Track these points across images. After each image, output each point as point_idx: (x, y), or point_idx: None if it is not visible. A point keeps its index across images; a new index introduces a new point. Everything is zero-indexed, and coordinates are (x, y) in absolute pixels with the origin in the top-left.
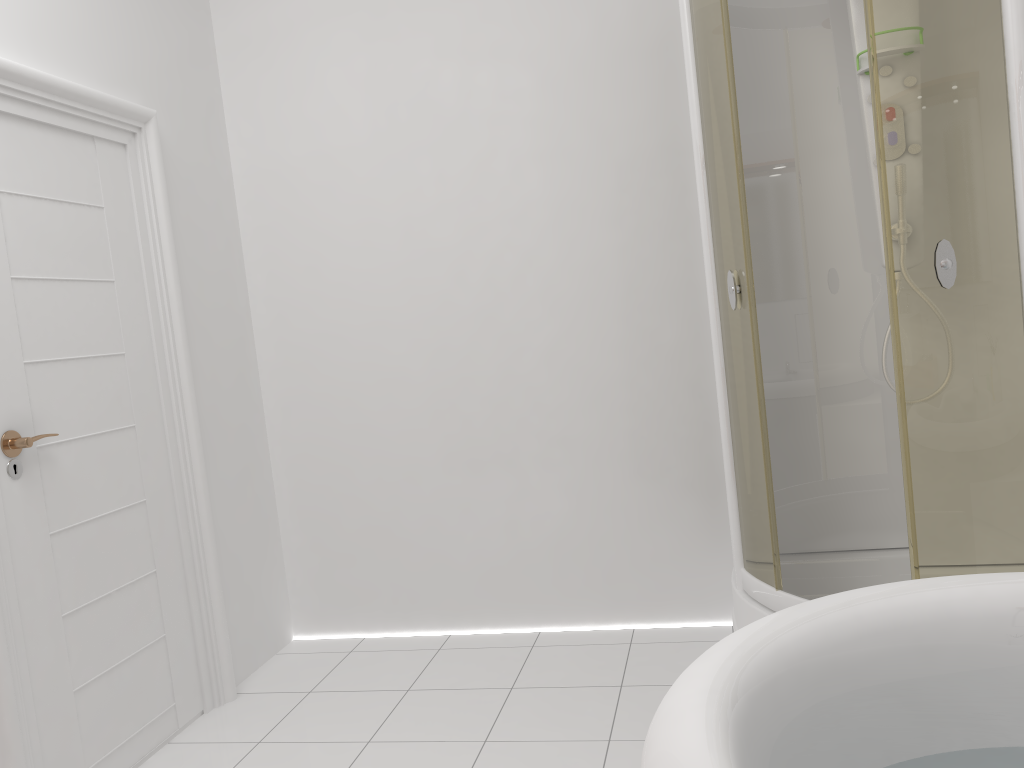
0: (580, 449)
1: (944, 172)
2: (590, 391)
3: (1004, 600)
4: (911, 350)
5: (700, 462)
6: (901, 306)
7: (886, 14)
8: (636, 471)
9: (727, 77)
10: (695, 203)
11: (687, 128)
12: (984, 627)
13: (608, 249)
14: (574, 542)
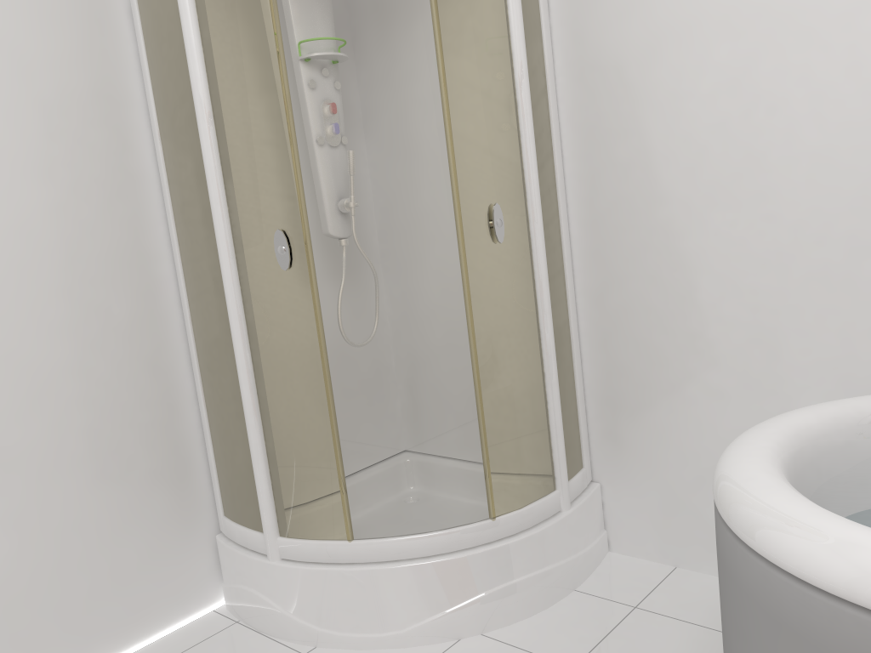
0: (23, 465)
1: (490, 149)
2: (30, 388)
3: (788, 444)
4: (477, 294)
5: (166, 447)
6: (469, 258)
7: (447, 8)
8: (97, 475)
9: (275, 28)
10: (137, 162)
11: (122, 77)
12: (793, 466)
13: (39, 208)
14: (25, 588)
